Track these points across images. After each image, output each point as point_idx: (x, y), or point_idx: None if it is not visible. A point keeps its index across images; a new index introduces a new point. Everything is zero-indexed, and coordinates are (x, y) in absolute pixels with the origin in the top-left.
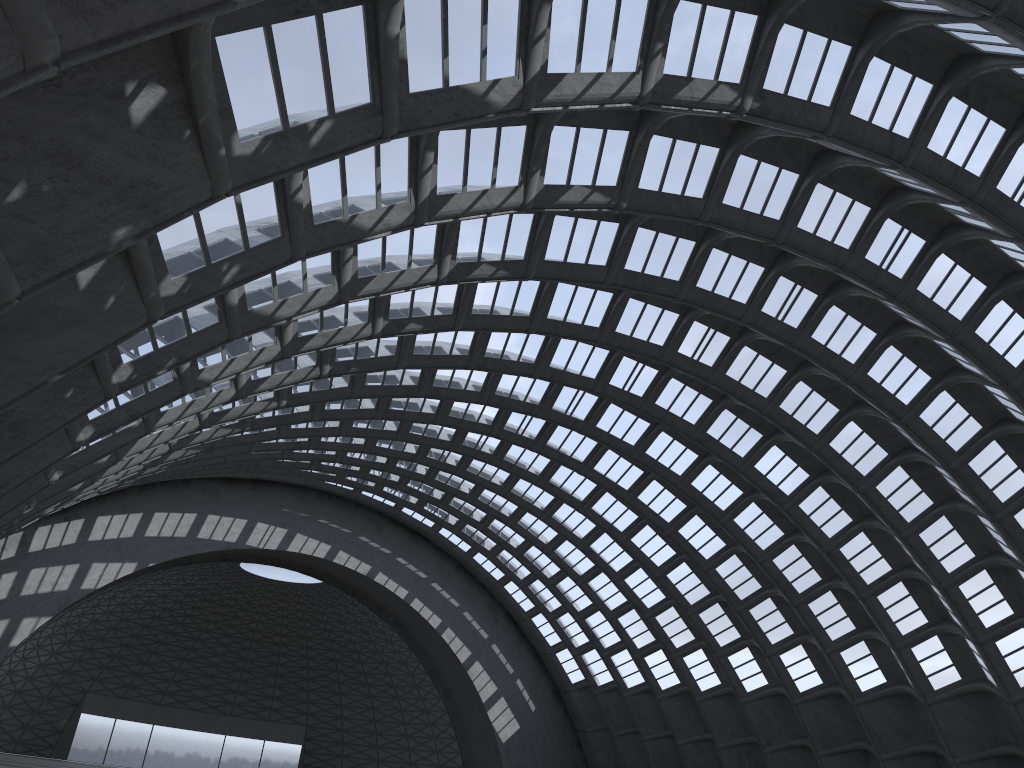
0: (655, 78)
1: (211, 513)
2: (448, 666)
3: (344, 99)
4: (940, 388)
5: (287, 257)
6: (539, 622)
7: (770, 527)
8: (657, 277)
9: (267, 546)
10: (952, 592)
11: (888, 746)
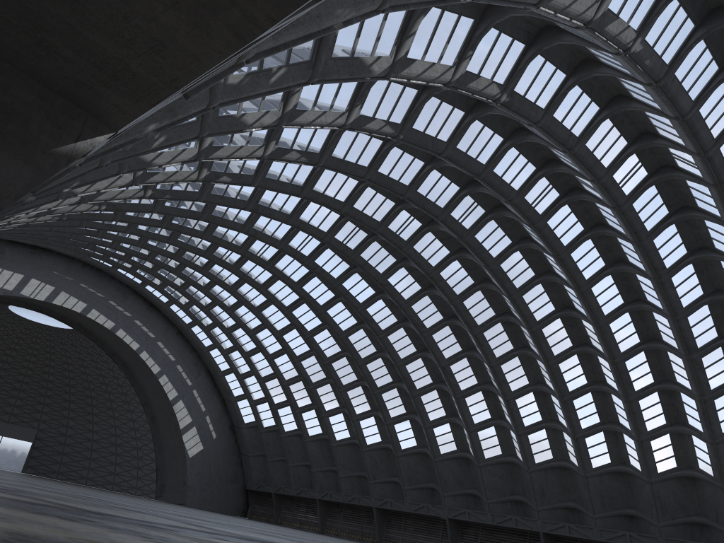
0: (461, 72)
1: None
2: (158, 401)
3: (296, 55)
4: (538, 282)
5: (195, 135)
6: (230, 379)
7: (409, 345)
8: (396, 180)
9: (37, 297)
10: (511, 403)
11: (449, 488)
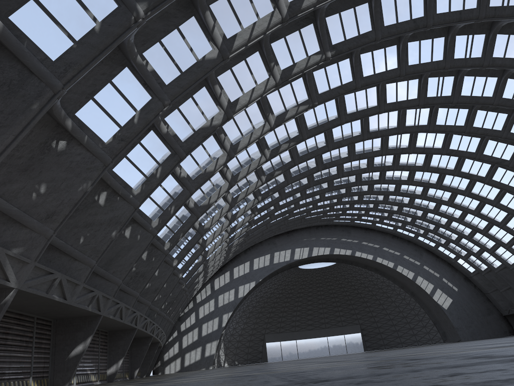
0: (279, 73)
1: (275, 251)
2: (407, 282)
3: (161, 158)
4: None
5: (189, 194)
6: (442, 249)
7: None
8: (365, 109)
9: (303, 257)
10: None
11: None
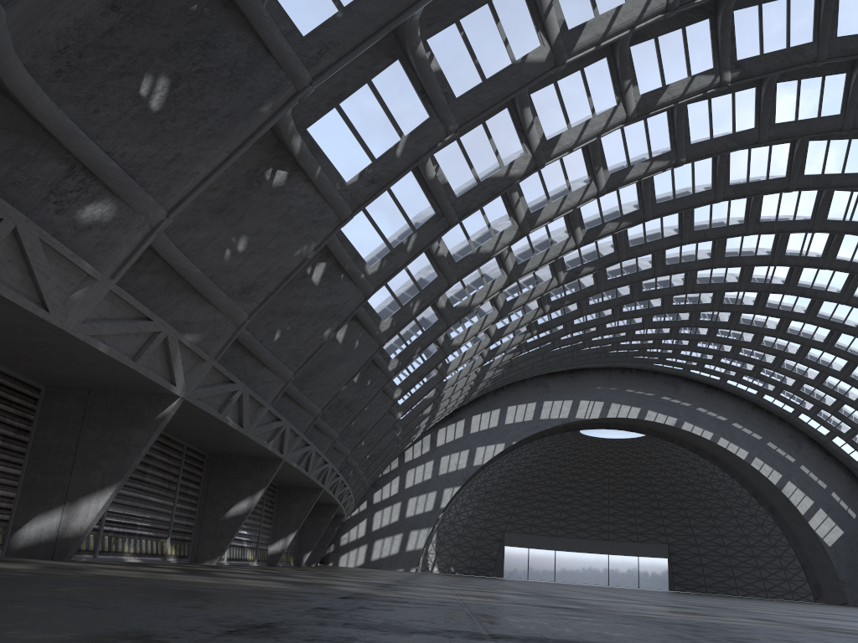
0: (635, 101)
1: (545, 400)
2: (766, 488)
3: (419, 219)
4: None
5: (446, 285)
6: (840, 442)
7: None
8: (763, 181)
9: (591, 416)
10: None
11: None
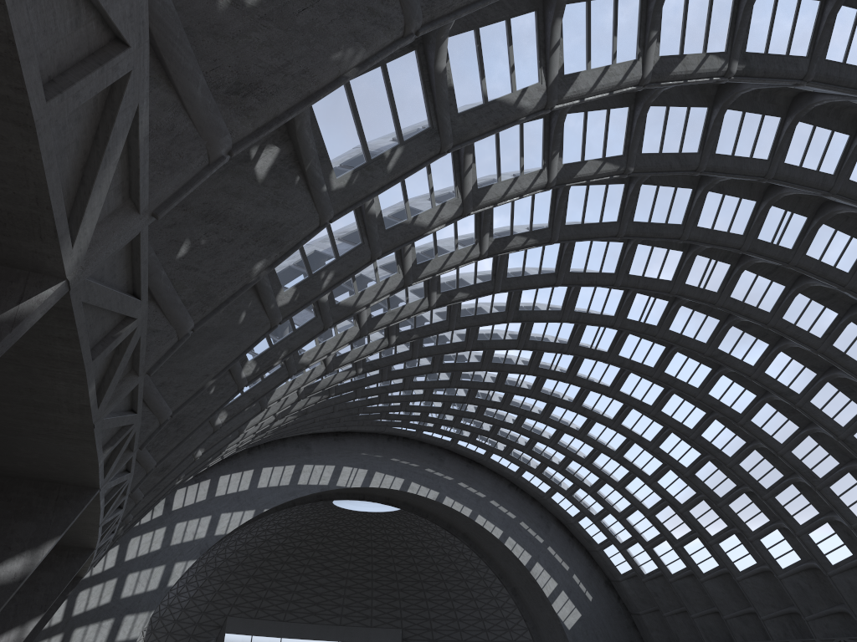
0: (653, 61)
1: (306, 463)
2: (513, 569)
3: (409, 128)
4: None
5: (368, 259)
6: (585, 524)
7: (785, 423)
8: (662, 224)
9: (353, 485)
10: None
11: None
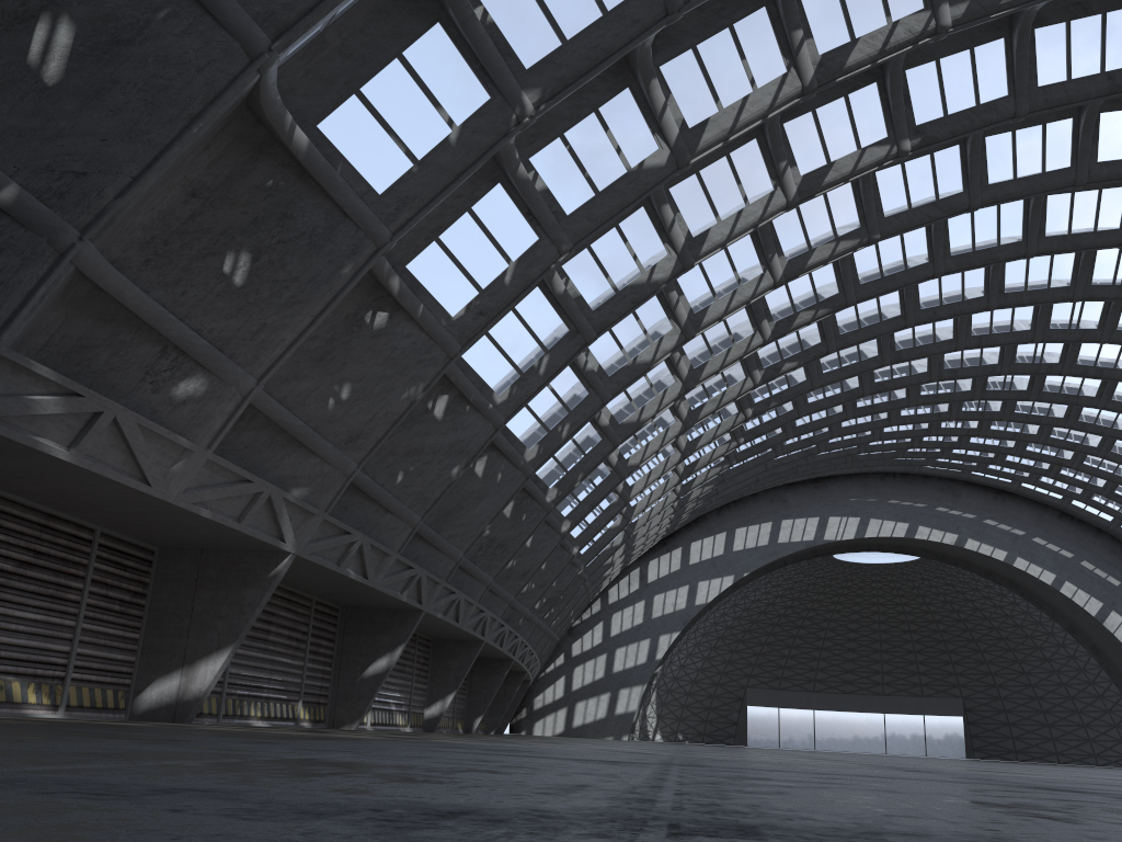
0: (795, 183)
1: (784, 518)
2: (1084, 621)
3: (551, 338)
4: None
5: (599, 403)
6: None
7: None
8: (993, 247)
9: (844, 537)
10: None
11: None
